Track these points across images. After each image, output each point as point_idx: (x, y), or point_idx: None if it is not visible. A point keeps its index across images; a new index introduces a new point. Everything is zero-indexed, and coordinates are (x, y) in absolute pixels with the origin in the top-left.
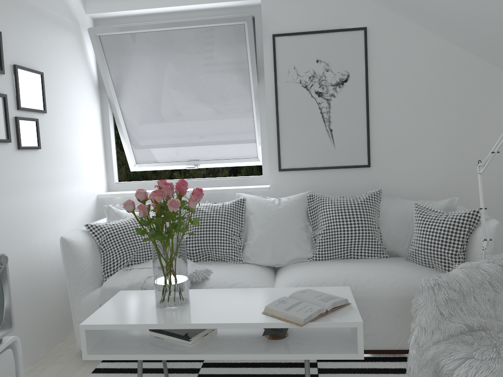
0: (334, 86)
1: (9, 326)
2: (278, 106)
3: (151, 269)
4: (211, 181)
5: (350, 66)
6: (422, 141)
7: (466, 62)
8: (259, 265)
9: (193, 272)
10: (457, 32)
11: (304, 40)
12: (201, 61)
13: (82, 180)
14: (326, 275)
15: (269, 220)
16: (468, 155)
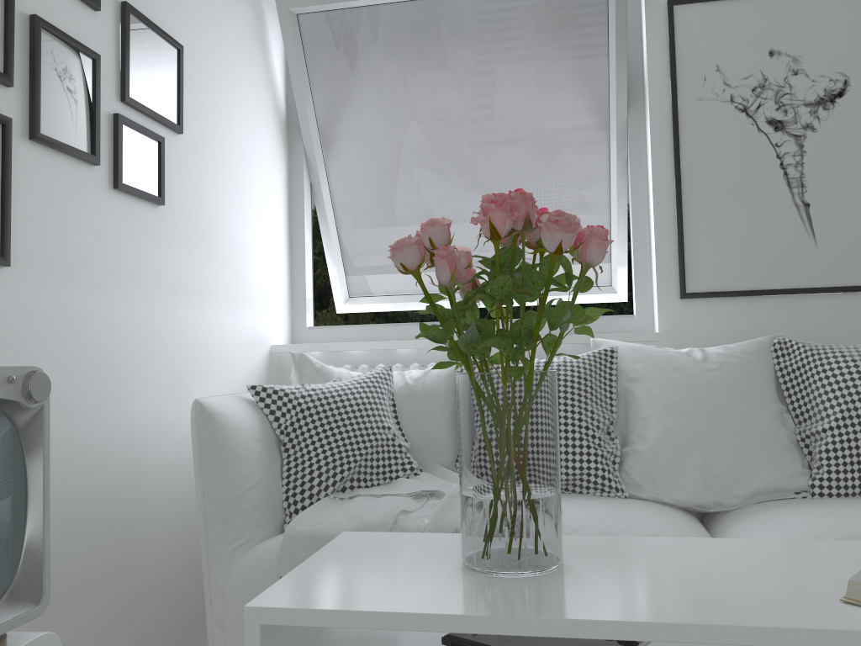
0: (812, 106)
1: (32, 597)
2: (680, 153)
3: (403, 498)
4: None
5: (851, 60)
6: None
7: None
8: (666, 505)
9: None
10: None
11: (741, 10)
12: (506, 64)
13: (244, 305)
14: None
15: (686, 395)
16: None
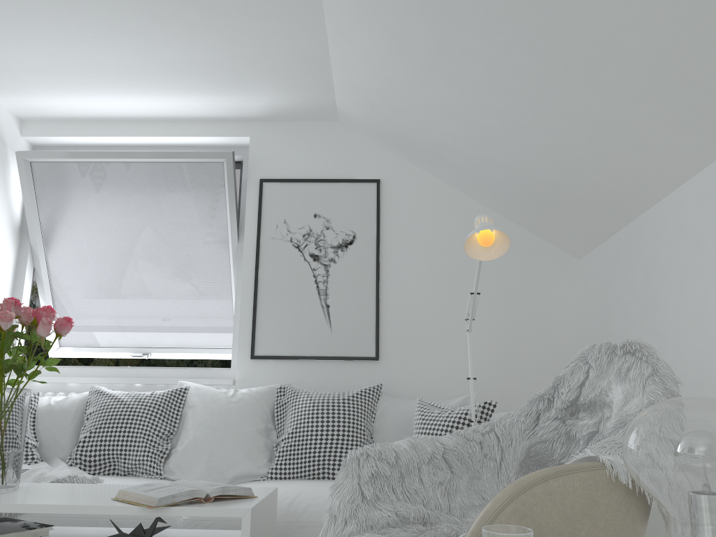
0: (335, 248)
1: None
2: (259, 269)
3: None
4: (156, 371)
5: (358, 224)
6: (450, 328)
7: (505, 231)
8: None
9: (67, 476)
10: (486, 189)
11: (301, 189)
12: (164, 205)
13: None
14: None
15: (213, 416)
16: (512, 352)
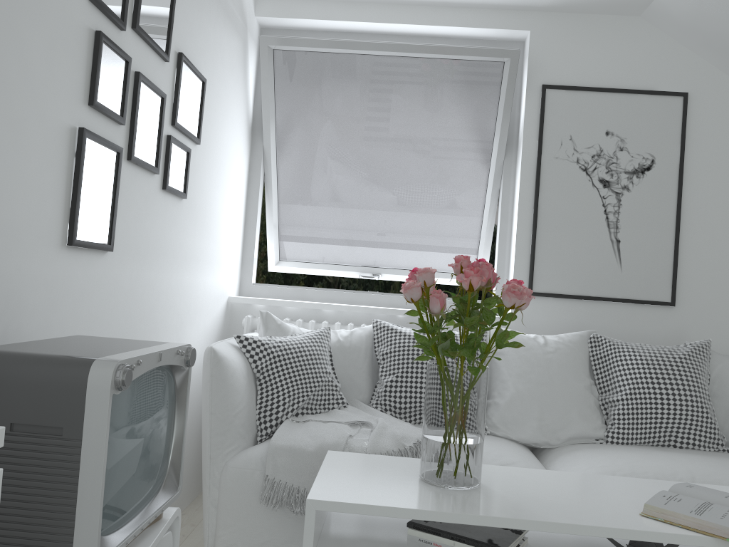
0: (629, 174)
1: (174, 486)
2: (539, 193)
3: (343, 425)
4: None
5: (658, 147)
6: None
7: None
8: (513, 441)
9: None
10: None
11: (591, 99)
12: (424, 110)
13: (217, 267)
14: (654, 468)
15: (532, 368)
16: None
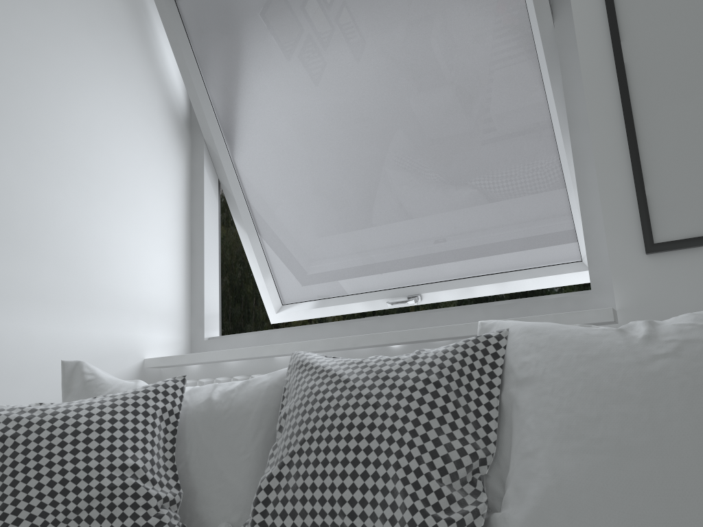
0: None
1: None
2: (622, 41)
3: None
4: (430, 317)
5: None
6: None
7: None
8: None
9: None
10: None
11: None
12: None
13: (85, 310)
14: None
15: (605, 408)
16: None
